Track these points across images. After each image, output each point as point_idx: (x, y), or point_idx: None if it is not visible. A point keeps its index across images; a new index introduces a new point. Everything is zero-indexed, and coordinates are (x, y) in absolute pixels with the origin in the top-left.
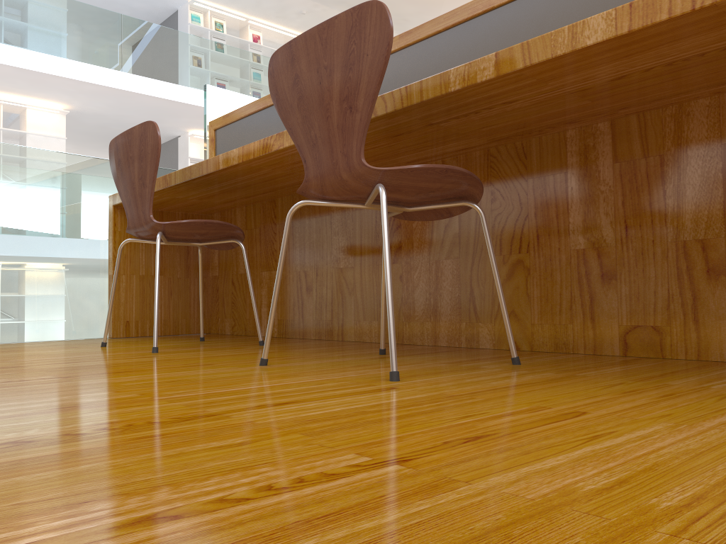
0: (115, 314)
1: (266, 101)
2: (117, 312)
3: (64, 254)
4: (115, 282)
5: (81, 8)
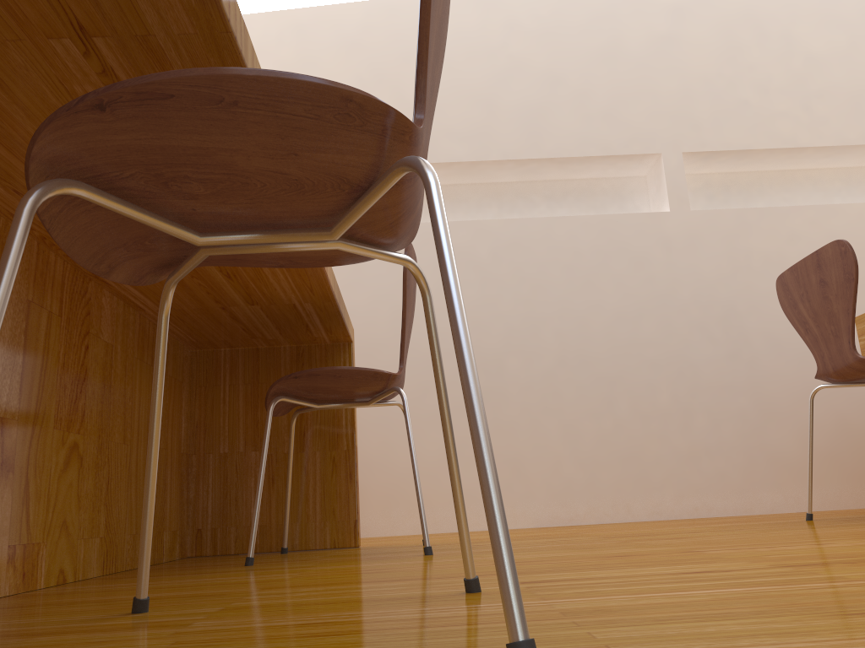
0: None
1: None
2: None
3: None
4: None
5: None
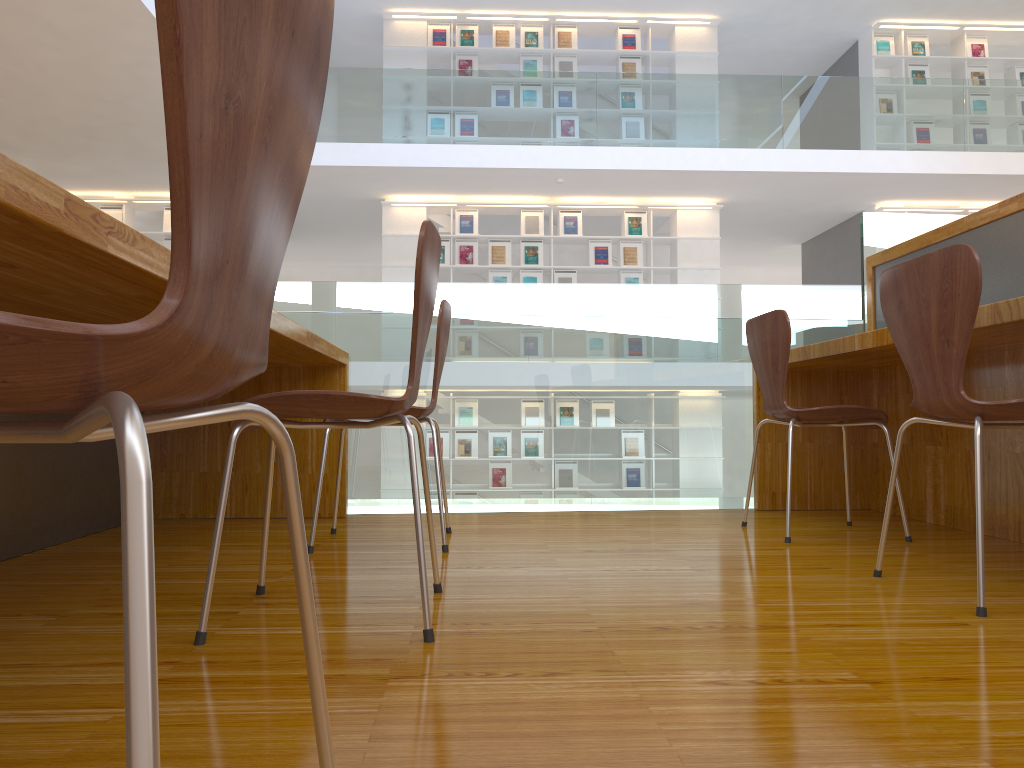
0: (760, 484)
1: (930, 238)
2: (762, 483)
3: (708, 422)
4: (753, 462)
5: (732, 82)
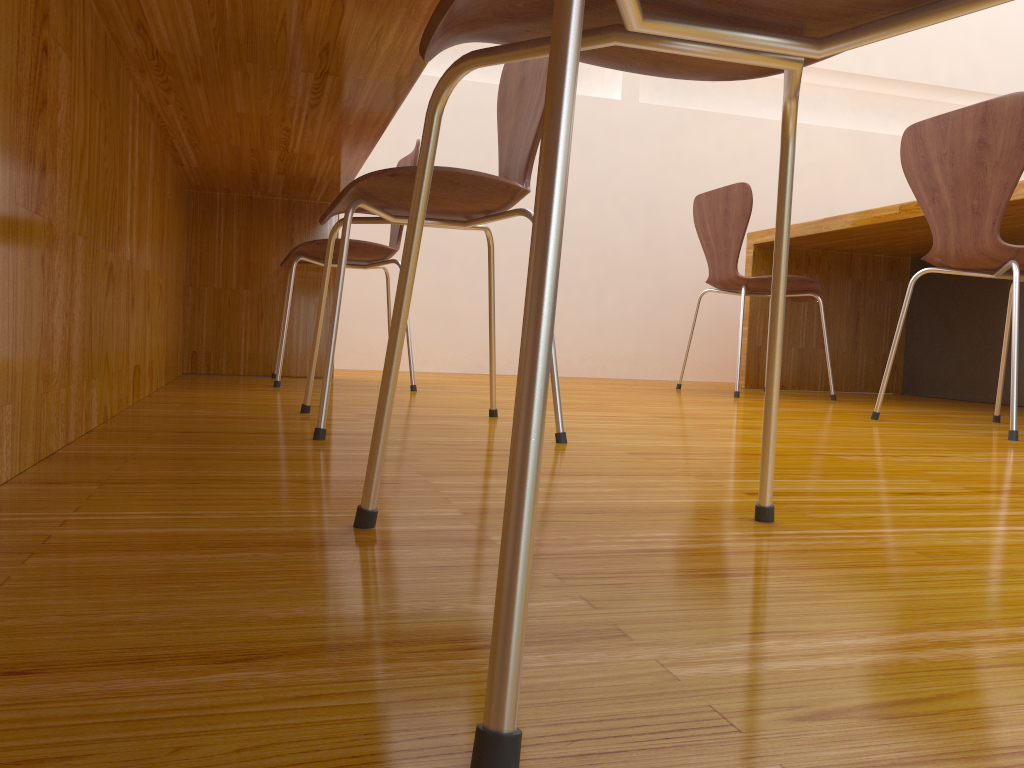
0: None
1: None
2: None
3: None
4: None
5: None
